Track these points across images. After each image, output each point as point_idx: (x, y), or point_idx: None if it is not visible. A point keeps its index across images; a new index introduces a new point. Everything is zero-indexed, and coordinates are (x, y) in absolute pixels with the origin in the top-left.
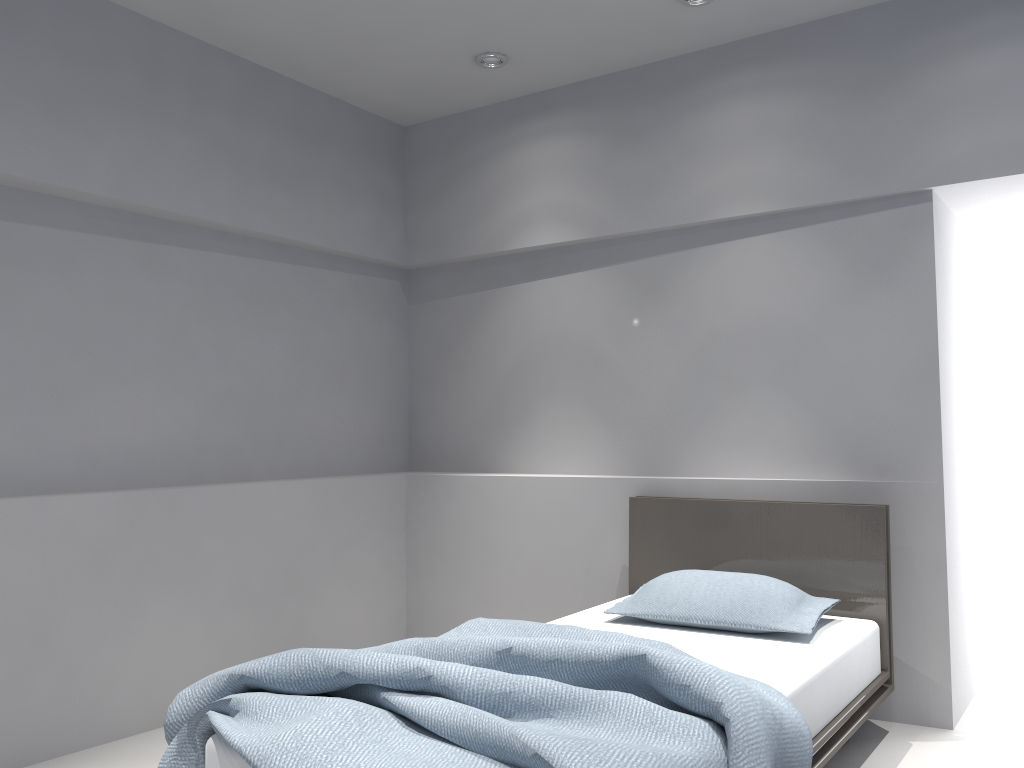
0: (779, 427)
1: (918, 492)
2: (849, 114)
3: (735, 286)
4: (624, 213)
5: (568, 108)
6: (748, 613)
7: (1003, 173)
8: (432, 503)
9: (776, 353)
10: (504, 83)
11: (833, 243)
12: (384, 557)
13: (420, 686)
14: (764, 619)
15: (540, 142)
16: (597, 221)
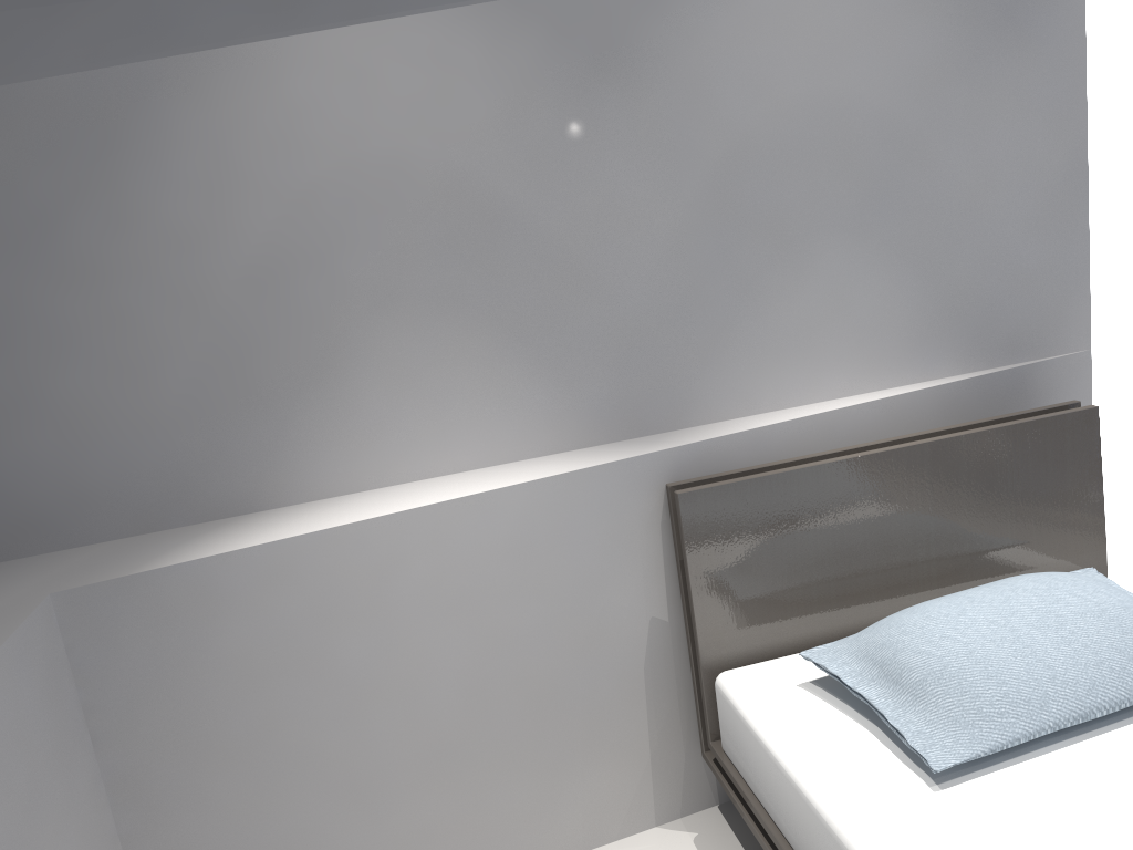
0: (866, 305)
1: (1065, 370)
2: None
3: (776, 47)
4: None
5: None
6: None
7: None
8: (160, 640)
9: (856, 174)
10: None
11: None
12: (80, 830)
13: None
14: None
15: None
16: None
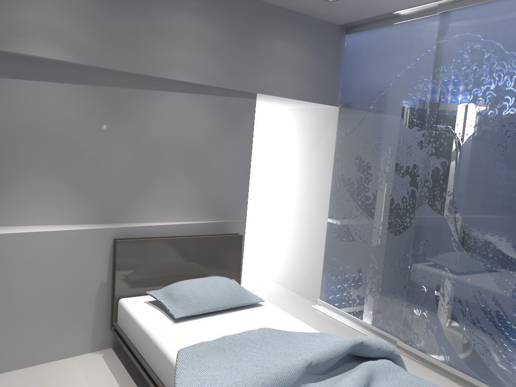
0: (184, 196)
1: (238, 225)
2: (234, 46)
3: (169, 118)
4: (109, 55)
5: None
6: (240, 298)
7: (281, 96)
8: None
9: (186, 157)
10: None
11: (217, 107)
12: None
13: None
14: (246, 299)
15: None
16: (89, 53)
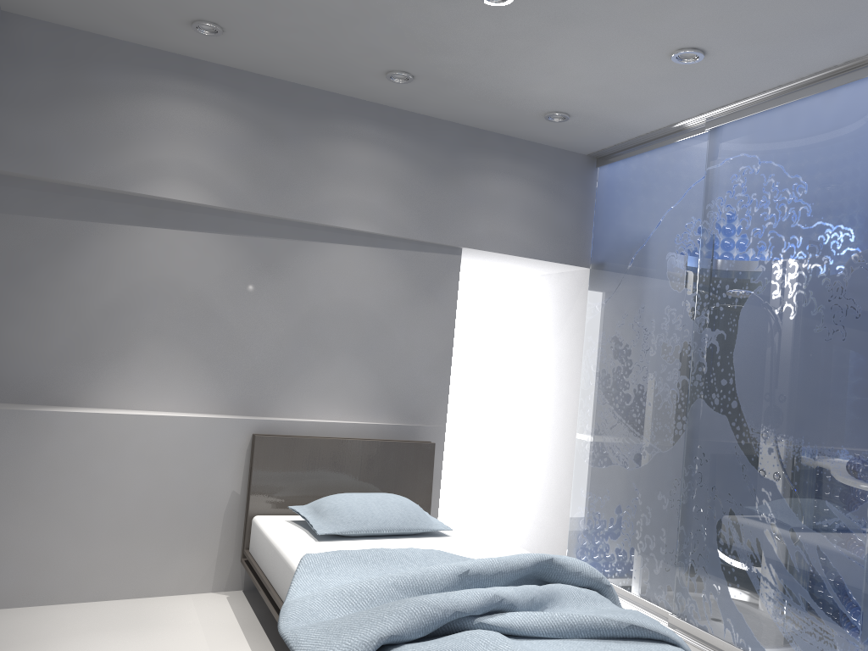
0: (354, 385)
1: (433, 432)
2: (428, 185)
3: (336, 278)
4: (260, 197)
5: (218, 86)
6: (415, 521)
7: (498, 251)
8: (22, 440)
9: (359, 332)
10: (177, 40)
11: (404, 265)
12: None
13: (494, 608)
14: (425, 524)
15: (184, 104)
16: (235, 195)
